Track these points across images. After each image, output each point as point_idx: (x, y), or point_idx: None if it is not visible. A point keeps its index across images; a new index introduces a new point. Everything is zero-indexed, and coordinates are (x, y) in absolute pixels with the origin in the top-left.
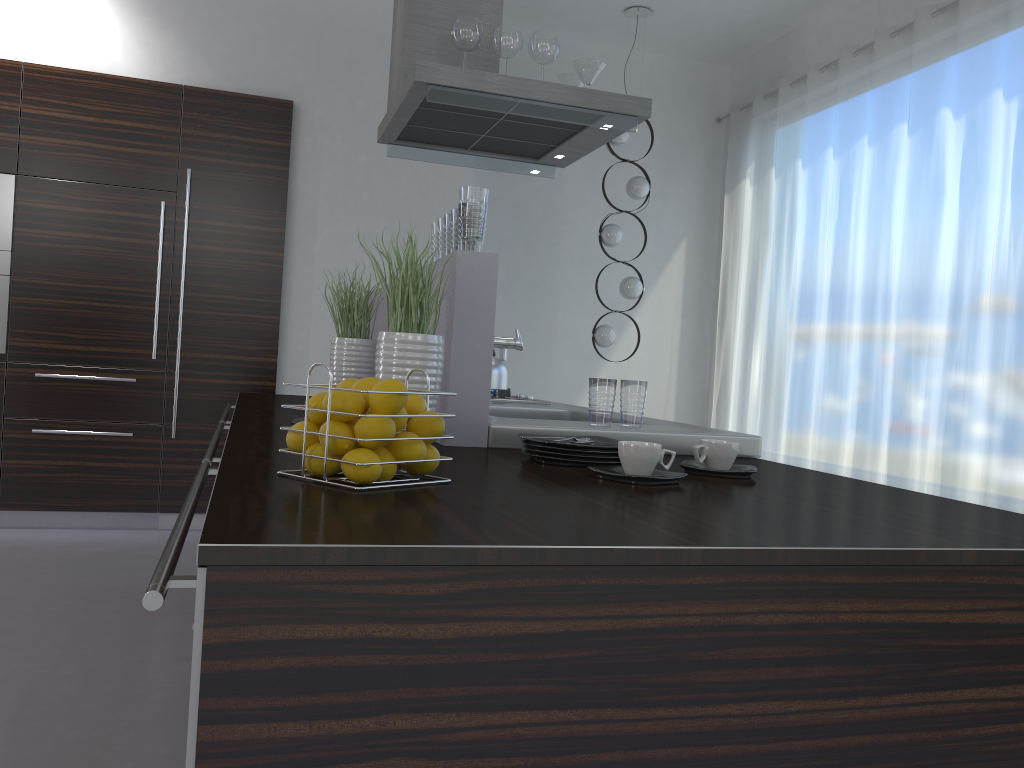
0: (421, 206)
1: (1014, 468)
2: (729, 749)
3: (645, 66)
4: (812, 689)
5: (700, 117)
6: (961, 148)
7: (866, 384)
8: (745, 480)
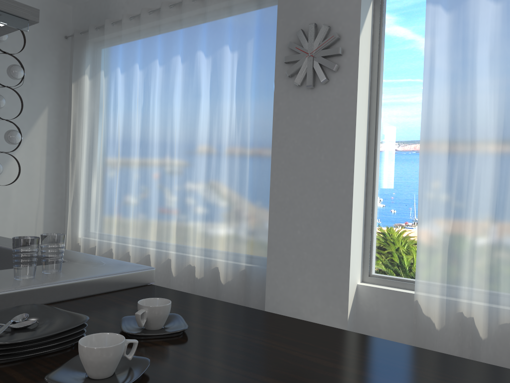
0: None
1: (240, 240)
2: None
3: None
4: None
5: (55, 33)
6: (210, 73)
7: (162, 197)
8: (184, 338)
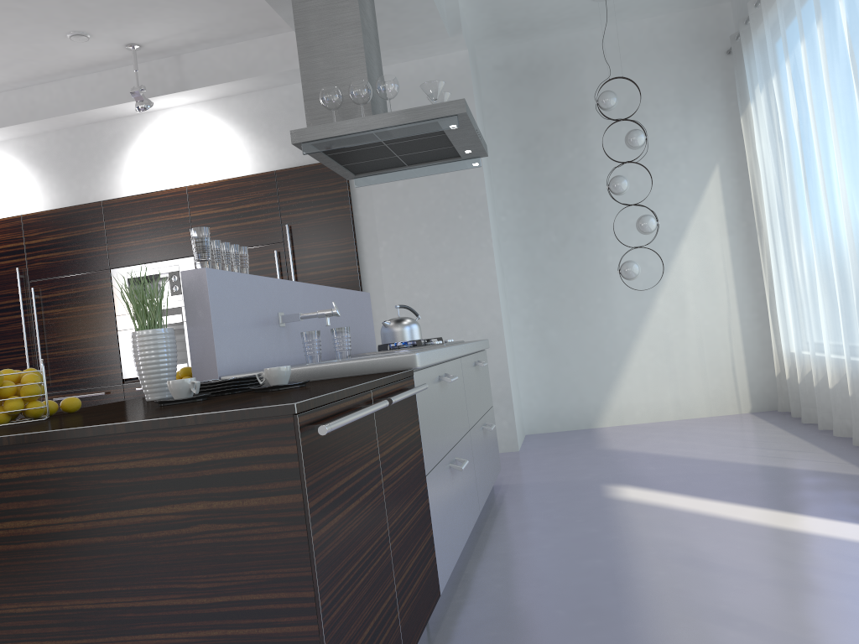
0: (448, 206)
1: None
2: (0, 548)
3: (646, 31)
4: (40, 513)
5: (709, 55)
6: (846, 24)
7: (841, 265)
8: (269, 392)
